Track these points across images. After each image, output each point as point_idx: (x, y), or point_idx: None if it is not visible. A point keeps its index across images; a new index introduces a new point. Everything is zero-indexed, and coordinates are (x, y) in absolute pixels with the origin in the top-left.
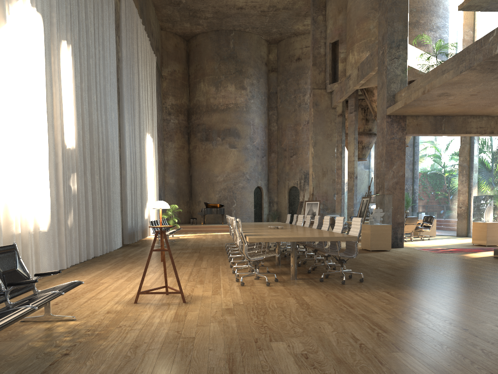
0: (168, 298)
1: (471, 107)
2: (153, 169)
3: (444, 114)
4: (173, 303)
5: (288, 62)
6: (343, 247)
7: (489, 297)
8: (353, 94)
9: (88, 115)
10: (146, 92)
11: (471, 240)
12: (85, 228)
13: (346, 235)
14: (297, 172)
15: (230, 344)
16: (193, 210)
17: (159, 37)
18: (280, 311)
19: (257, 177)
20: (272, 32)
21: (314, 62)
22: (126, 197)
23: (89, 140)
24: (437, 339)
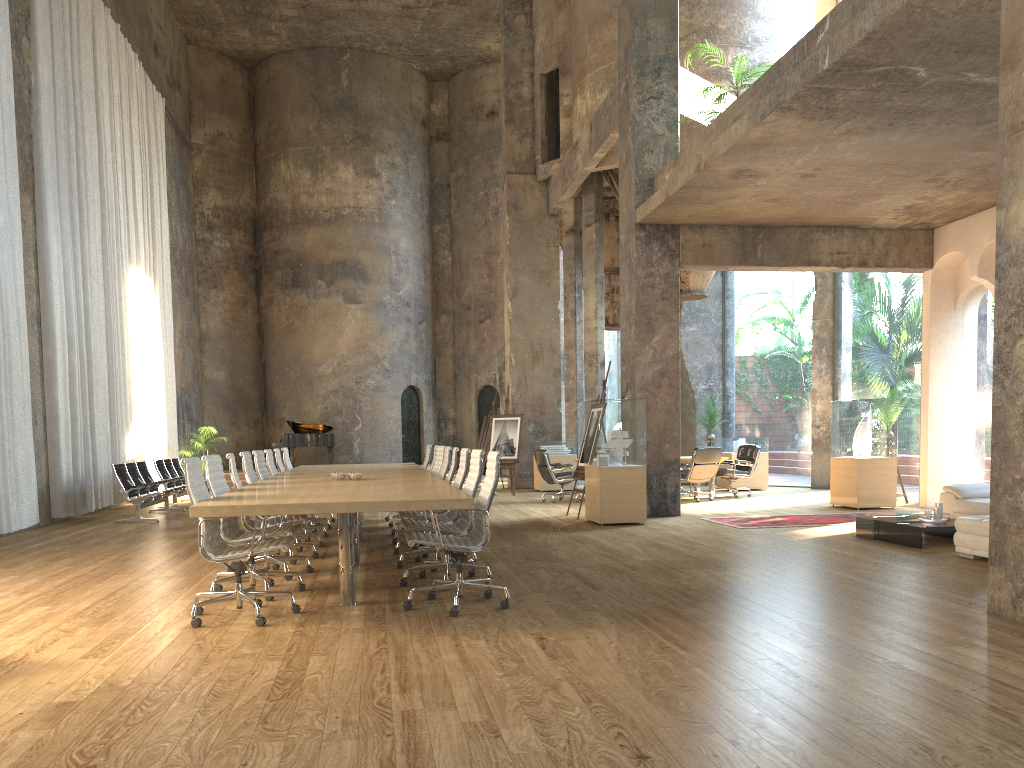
0: None
1: (813, 207)
2: (156, 347)
3: (760, 222)
4: None
5: (471, 119)
6: (551, 516)
7: (778, 645)
8: (591, 185)
9: None
10: (129, 175)
11: (830, 496)
12: None
13: (450, 497)
14: (494, 355)
15: None
16: (270, 438)
17: (182, 58)
18: (196, 710)
19: (408, 366)
20: (434, 54)
21: (509, 116)
22: (56, 410)
23: None
24: None
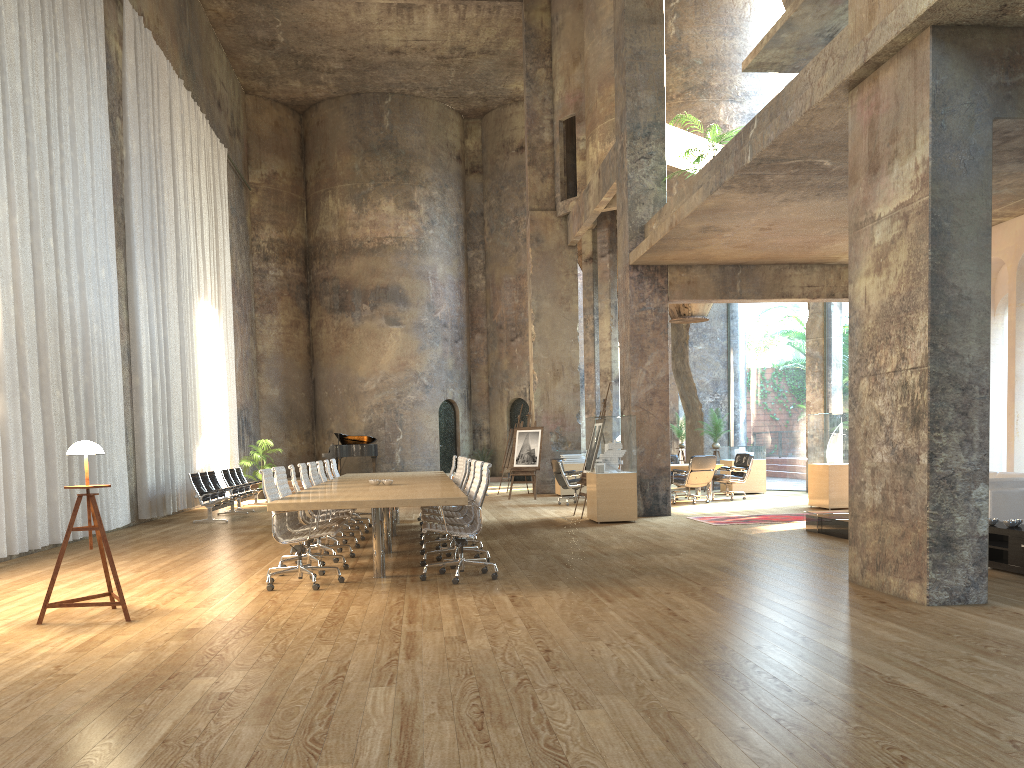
0: (108, 615)
1: (779, 250)
2: (220, 370)
3: (738, 262)
4: (108, 622)
5: (502, 154)
6: (560, 516)
7: (677, 599)
8: (605, 220)
9: (32, 276)
10: (198, 221)
11: (808, 498)
12: (24, 491)
13: (451, 496)
14: (524, 371)
15: (123, 682)
16: (319, 448)
17: (241, 108)
18: (277, 631)
19: (445, 381)
20: (467, 96)
21: (531, 158)
22: (143, 428)
23: (35, 324)
24: (477, 666)
